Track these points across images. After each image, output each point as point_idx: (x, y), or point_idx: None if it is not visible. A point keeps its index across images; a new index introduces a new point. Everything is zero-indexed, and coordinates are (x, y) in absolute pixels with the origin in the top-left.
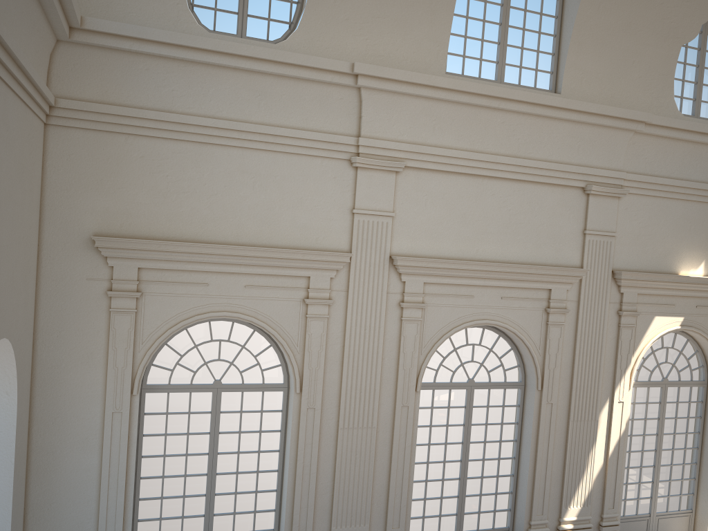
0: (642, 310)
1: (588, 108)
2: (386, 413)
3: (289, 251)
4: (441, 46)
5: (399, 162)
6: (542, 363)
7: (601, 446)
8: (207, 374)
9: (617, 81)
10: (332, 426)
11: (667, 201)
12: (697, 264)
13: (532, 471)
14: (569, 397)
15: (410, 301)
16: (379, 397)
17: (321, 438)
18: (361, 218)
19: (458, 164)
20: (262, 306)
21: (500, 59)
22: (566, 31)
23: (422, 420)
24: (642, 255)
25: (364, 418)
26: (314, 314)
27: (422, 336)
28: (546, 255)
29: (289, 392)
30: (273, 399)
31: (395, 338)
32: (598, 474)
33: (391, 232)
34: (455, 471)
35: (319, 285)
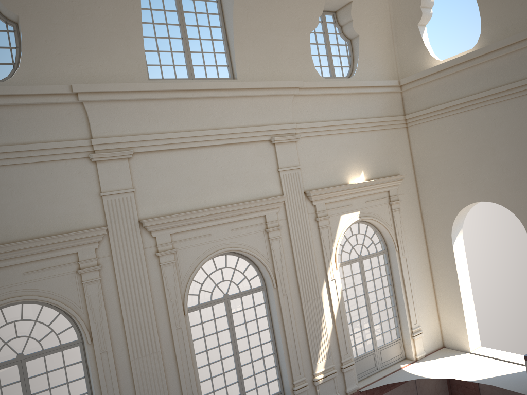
0: (331, 213)
1: (257, 85)
2: (166, 337)
3: (53, 237)
4: (140, 61)
5: (128, 151)
6: (272, 268)
7: (328, 314)
8: (10, 351)
9: (274, 63)
10: (125, 361)
11: (328, 137)
12: (359, 174)
13: (285, 346)
14: (297, 286)
15: (163, 250)
16: (158, 327)
17: (119, 372)
18: (109, 198)
19: (174, 142)
20: (42, 285)
21: (188, 63)
22: (230, 35)
23: (198, 334)
24: (322, 176)
25: (149, 347)
26: (88, 279)
27: (179, 273)
28: (256, 192)
29: (84, 345)
30: (73, 354)
31: (158, 280)
32: (331, 333)
33: (136, 203)
34: (232, 364)
35: (87, 256)
